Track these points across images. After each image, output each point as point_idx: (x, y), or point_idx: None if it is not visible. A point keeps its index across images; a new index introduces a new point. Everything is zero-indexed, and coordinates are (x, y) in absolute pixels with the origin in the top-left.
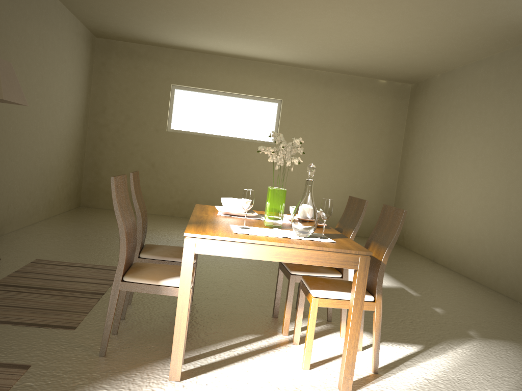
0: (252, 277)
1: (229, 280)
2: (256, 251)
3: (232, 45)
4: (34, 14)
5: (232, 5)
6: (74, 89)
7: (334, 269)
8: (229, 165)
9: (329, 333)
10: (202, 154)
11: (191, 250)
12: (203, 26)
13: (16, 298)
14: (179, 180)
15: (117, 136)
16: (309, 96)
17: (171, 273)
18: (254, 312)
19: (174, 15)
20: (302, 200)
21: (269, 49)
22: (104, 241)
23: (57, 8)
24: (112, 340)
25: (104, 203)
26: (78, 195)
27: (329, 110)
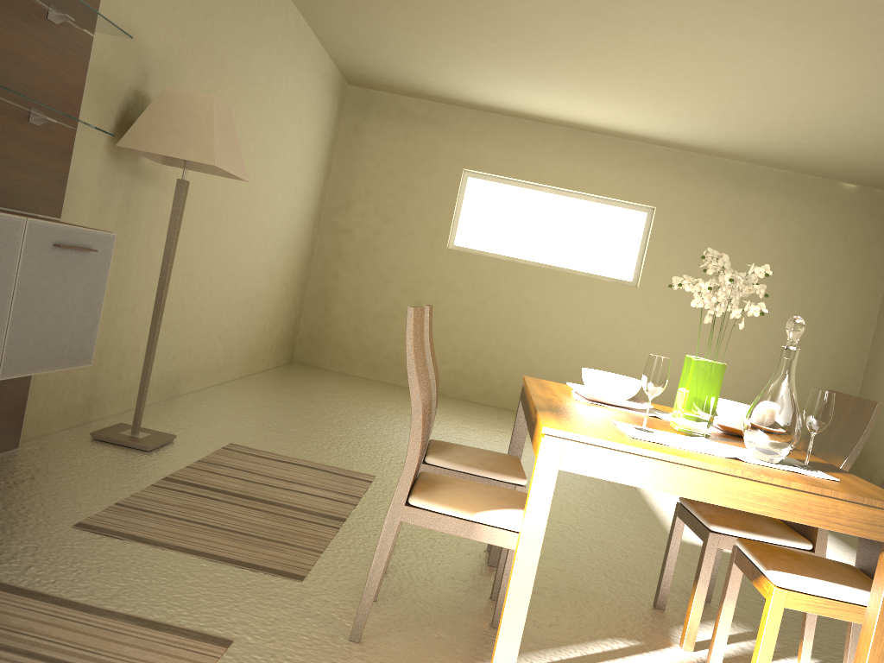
0: (599, 522)
1: (558, 523)
2: (681, 479)
3: (578, 105)
4: (265, 37)
5: (599, 31)
6: (307, 167)
7: (794, 531)
8: (548, 315)
9: (773, 658)
10: (503, 291)
11: (553, 462)
12: (536, 69)
13: (202, 508)
14: (460, 335)
15: (364, 251)
16: (705, 205)
17: (494, 500)
18: (617, 594)
19: (490, 47)
20: (772, 388)
21: (646, 115)
22: (336, 425)
23: (299, 30)
24: (369, 612)
25: (331, 361)
26: (292, 344)
27: (741, 231)
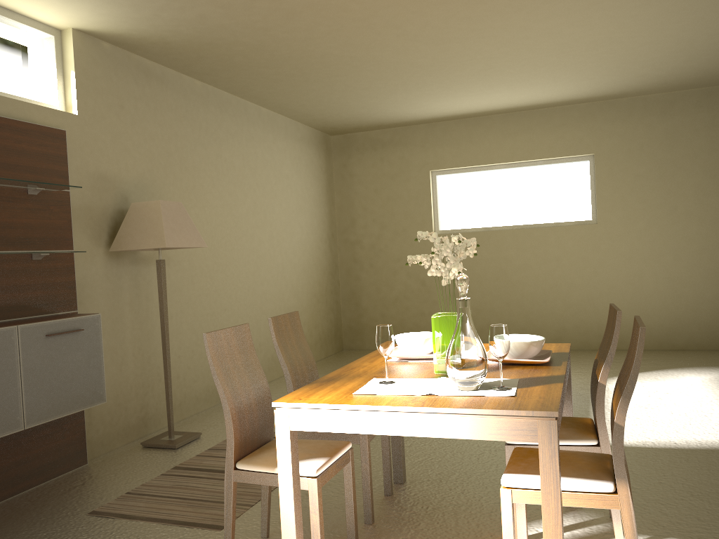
0: None
1: (481, 447)
2: (370, 421)
3: (493, 97)
4: (230, 134)
5: (453, 50)
6: (307, 207)
7: (590, 430)
8: (528, 266)
9: None
10: (486, 256)
11: (284, 425)
12: (438, 86)
13: (184, 486)
14: None
15: (373, 253)
16: (637, 139)
17: (300, 454)
18: (486, 502)
19: (393, 84)
20: (454, 333)
21: (548, 87)
22: None
23: (263, 118)
24: None
25: (370, 342)
26: (338, 336)
27: (677, 151)
